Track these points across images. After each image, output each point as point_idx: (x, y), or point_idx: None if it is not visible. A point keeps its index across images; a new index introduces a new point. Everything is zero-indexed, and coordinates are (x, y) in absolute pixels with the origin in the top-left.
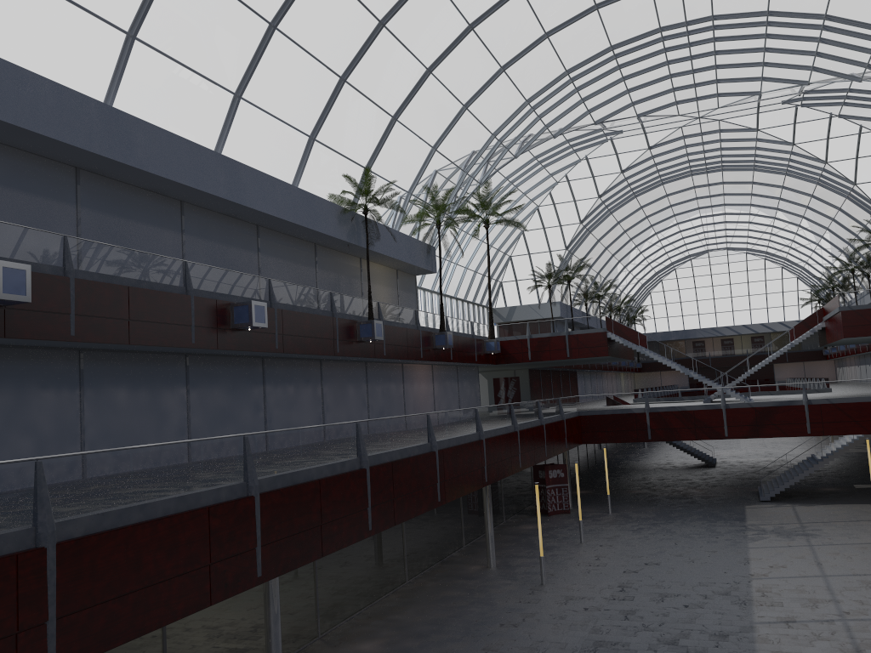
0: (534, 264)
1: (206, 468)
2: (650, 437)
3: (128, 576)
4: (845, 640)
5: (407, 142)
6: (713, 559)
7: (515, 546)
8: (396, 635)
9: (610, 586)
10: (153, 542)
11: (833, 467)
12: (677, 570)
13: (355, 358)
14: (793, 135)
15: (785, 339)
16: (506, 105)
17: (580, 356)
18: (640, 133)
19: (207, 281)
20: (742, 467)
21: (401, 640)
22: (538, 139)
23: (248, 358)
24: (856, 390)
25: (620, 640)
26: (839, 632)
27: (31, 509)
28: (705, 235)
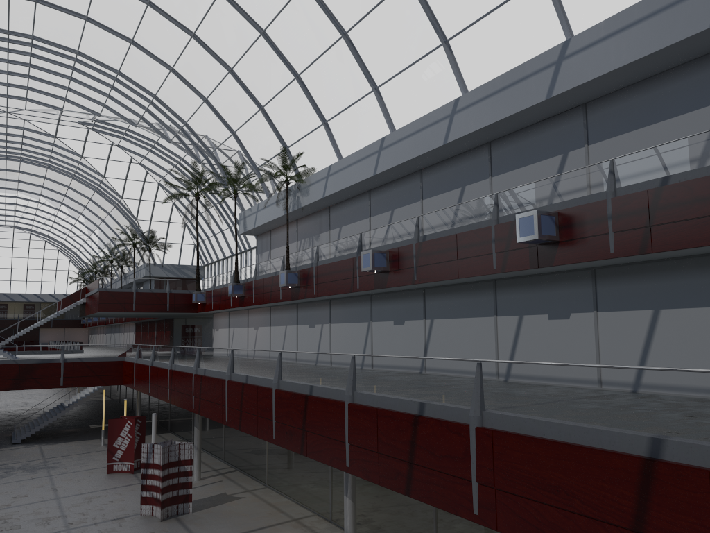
0: None
1: None
2: None
3: None
4: None
5: None
6: None
7: None
8: None
9: None
10: None
11: (77, 412)
12: None
13: None
14: (83, 150)
15: (53, 309)
16: None
17: None
18: None
19: None
20: (0, 416)
21: None
22: None
23: None
24: (102, 352)
25: None
26: None
27: None
28: None
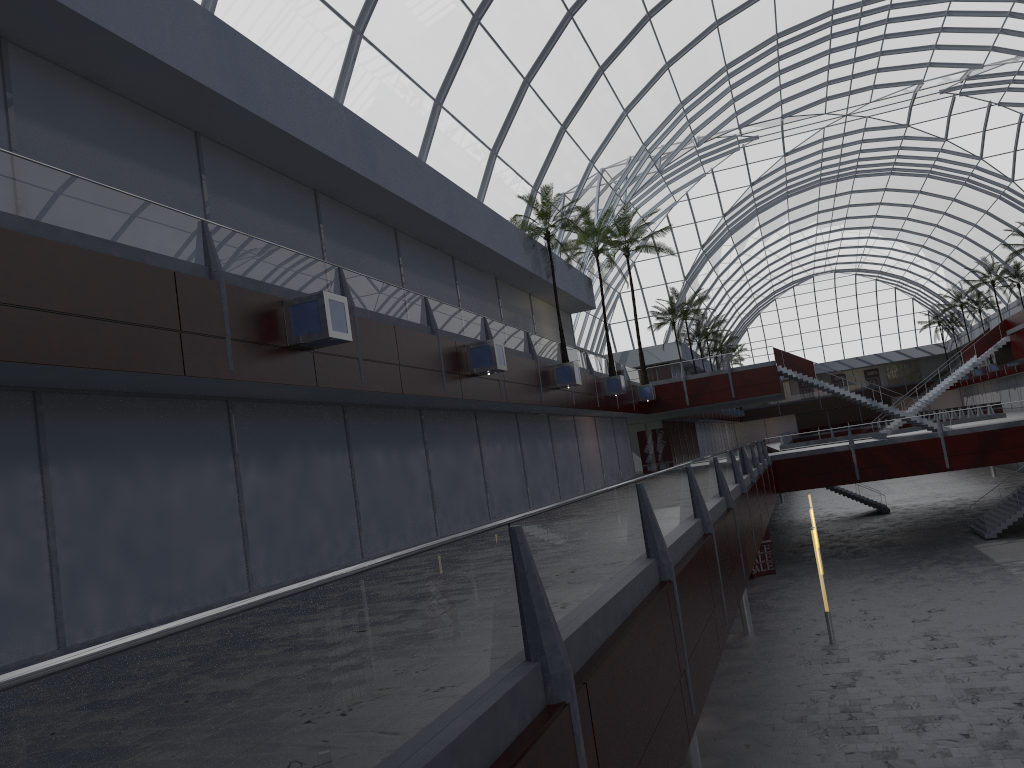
0: (648, 300)
1: (681, 500)
2: (858, 477)
3: (697, 618)
4: None
5: (571, 156)
6: (1000, 598)
7: (750, 611)
8: (720, 710)
9: (914, 636)
10: (696, 580)
11: None
12: (972, 613)
13: (550, 409)
14: (946, 129)
15: (966, 359)
16: (662, 109)
17: (748, 396)
18: (778, 137)
19: (442, 319)
20: (922, 509)
21: (733, 714)
22: (683, 148)
23: (464, 412)
24: None
25: (993, 685)
26: None
27: (643, 539)
28: (815, 256)
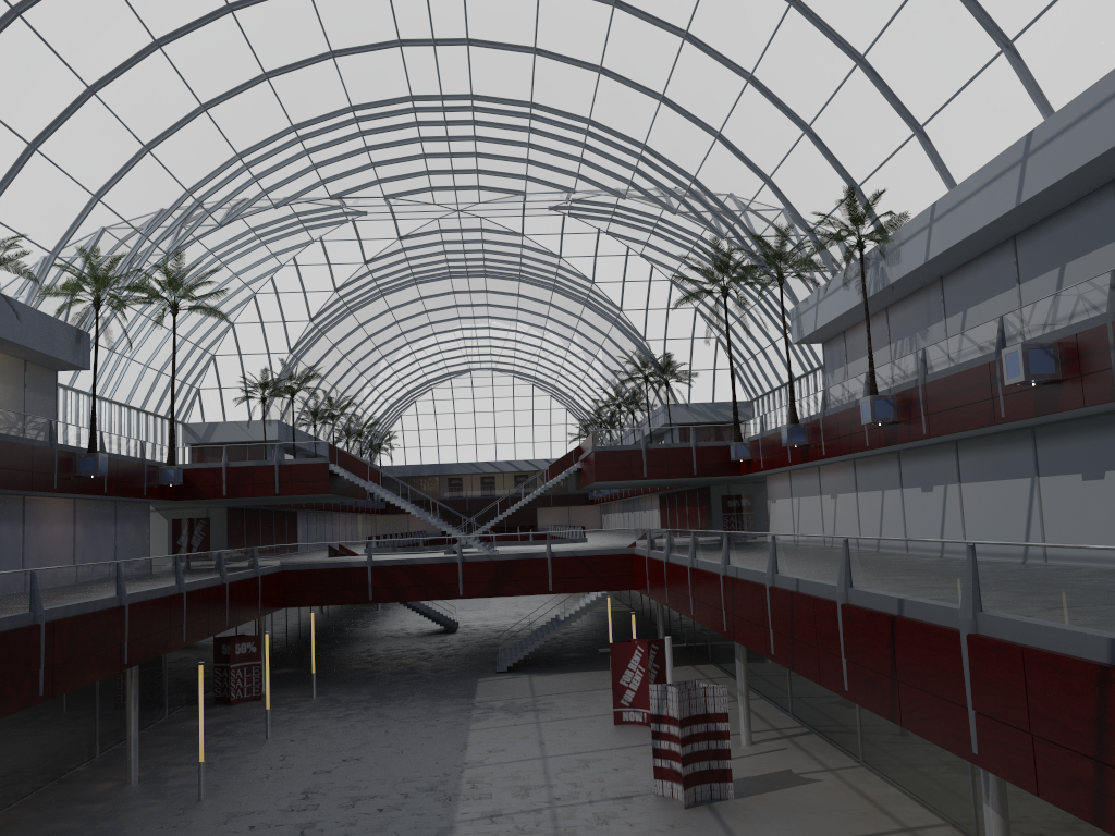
0: (246, 369)
1: None
2: (371, 597)
3: None
4: (549, 831)
5: (53, 183)
6: (426, 747)
7: (173, 750)
8: None
9: (291, 793)
10: None
11: (583, 628)
12: (381, 764)
13: None
14: (560, 247)
15: (539, 480)
16: (208, 156)
17: (293, 493)
18: (389, 218)
19: None
20: (487, 631)
21: None
22: (254, 206)
23: None
24: (602, 541)
25: None
26: (545, 822)
27: None
28: (467, 350)
